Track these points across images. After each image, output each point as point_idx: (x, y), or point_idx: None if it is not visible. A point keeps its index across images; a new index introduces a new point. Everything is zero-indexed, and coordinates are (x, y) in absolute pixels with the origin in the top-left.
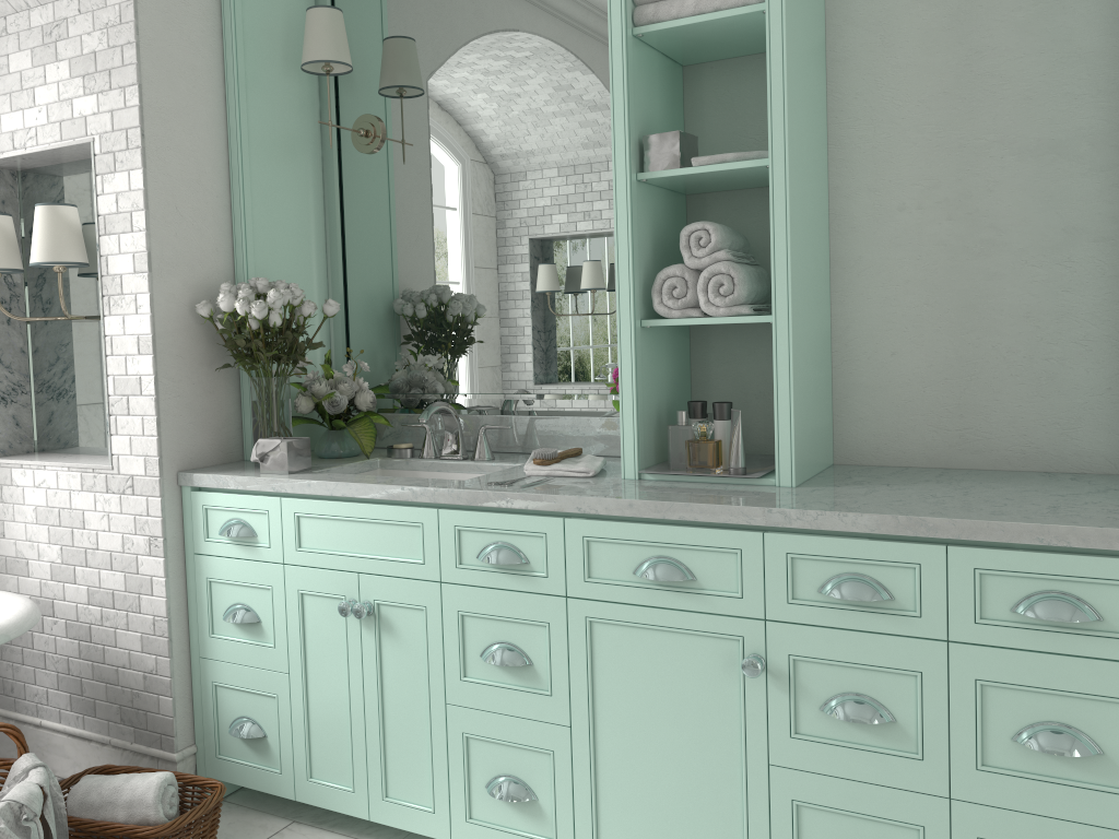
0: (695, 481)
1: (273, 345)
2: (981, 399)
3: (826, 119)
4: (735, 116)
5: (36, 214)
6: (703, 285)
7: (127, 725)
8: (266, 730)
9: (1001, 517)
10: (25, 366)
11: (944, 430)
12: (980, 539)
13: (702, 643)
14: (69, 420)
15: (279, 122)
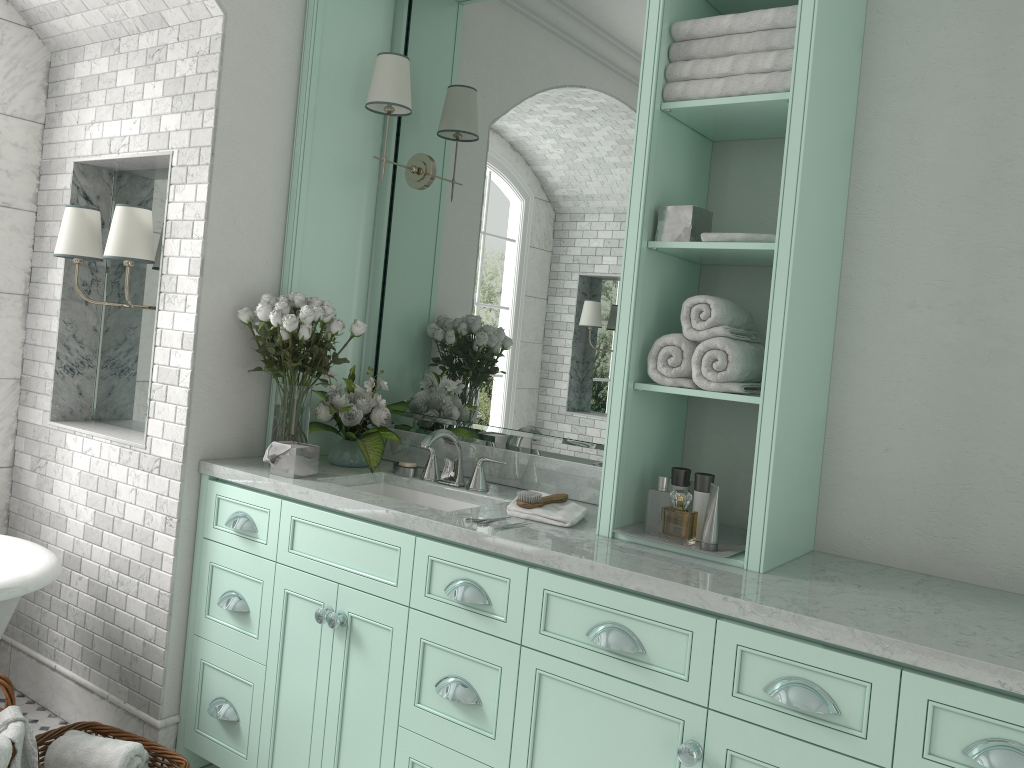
0: (665, 549)
1: (301, 356)
2: (973, 510)
3: (846, 208)
4: (758, 195)
5: (115, 213)
6: (697, 358)
7: (123, 685)
8: (239, 714)
9: (964, 650)
10: (95, 343)
11: (931, 536)
12: (938, 670)
13: (643, 719)
14: (123, 396)
15: (341, 153)
